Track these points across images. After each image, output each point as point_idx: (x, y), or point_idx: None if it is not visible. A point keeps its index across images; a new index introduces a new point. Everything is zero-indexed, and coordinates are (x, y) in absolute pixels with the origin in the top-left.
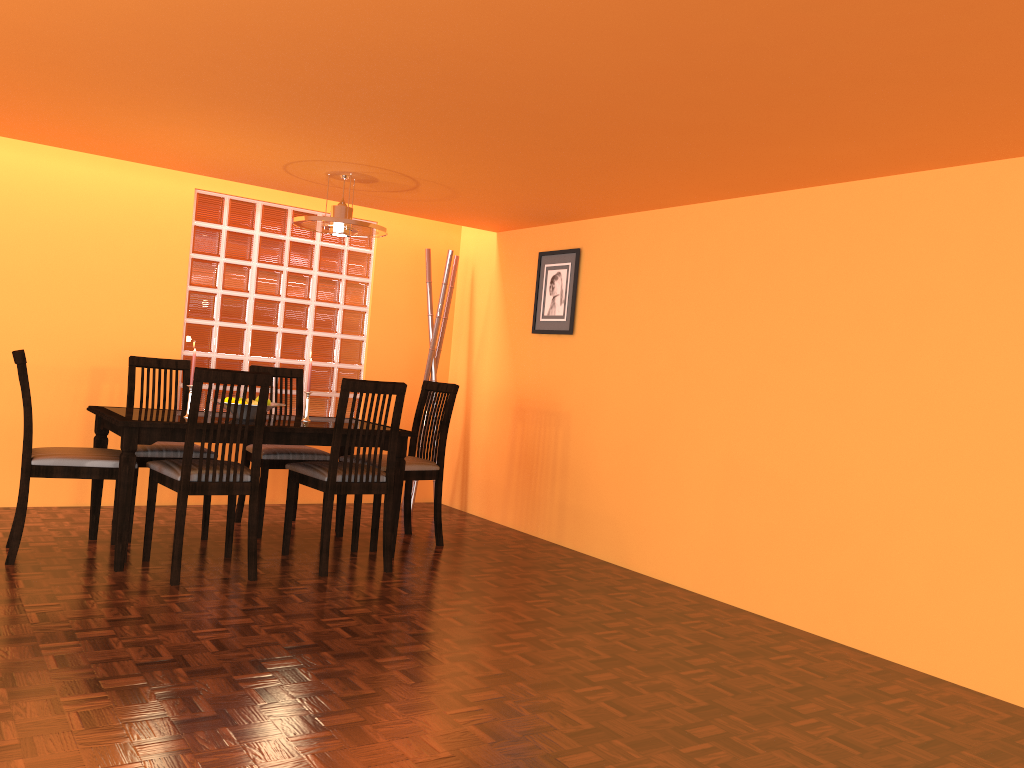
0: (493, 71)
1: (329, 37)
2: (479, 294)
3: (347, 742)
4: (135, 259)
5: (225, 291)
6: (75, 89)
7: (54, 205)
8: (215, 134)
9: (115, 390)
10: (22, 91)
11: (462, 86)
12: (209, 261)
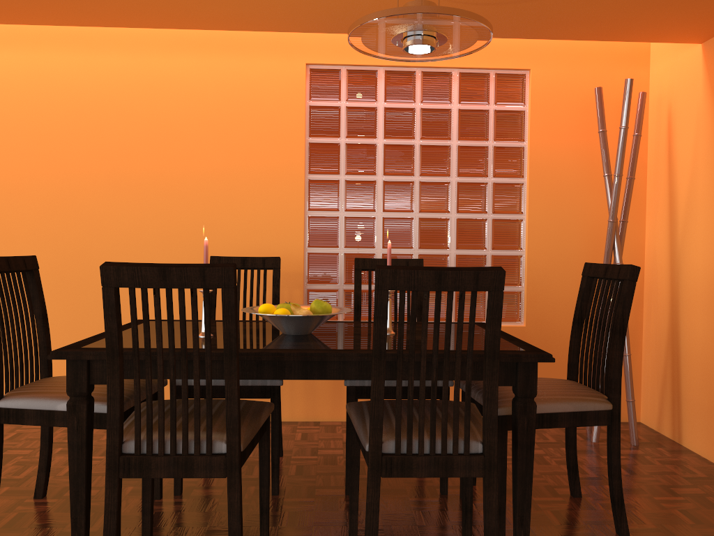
0: None
1: None
2: (680, 139)
3: None
4: (248, 151)
5: (348, 176)
6: None
7: (164, 104)
8: None
9: None
10: None
11: None
12: (328, 144)
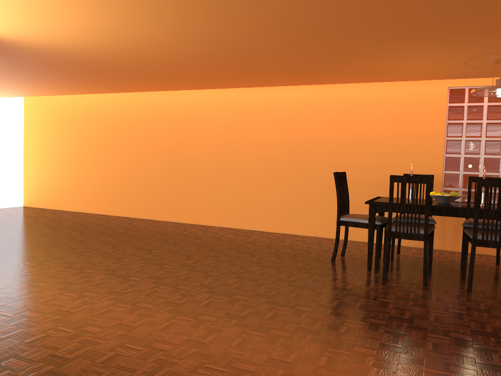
0: None
1: None
2: None
3: (349, 359)
4: (417, 127)
5: (466, 138)
6: (338, 56)
7: (380, 108)
8: (411, 58)
9: None
10: (326, 63)
11: None
12: (457, 123)
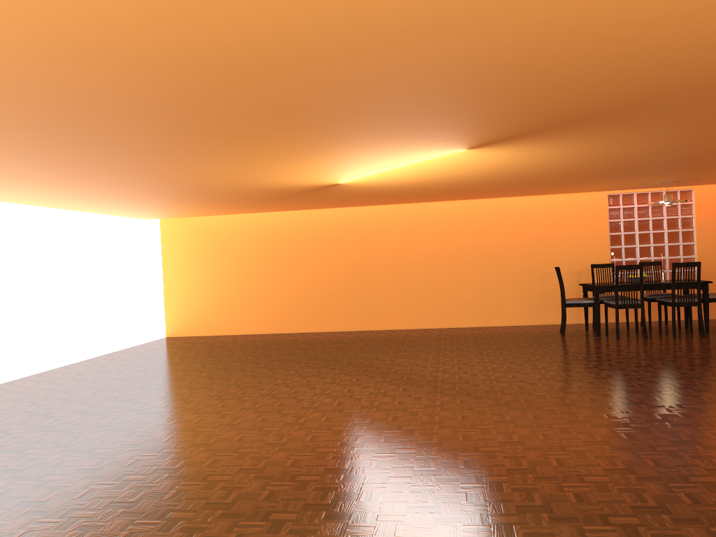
0: (697, 160)
1: (640, 166)
2: None
3: (668, 362)
4: (587, 226)
5: (624, 232)
6: (566, 184)
7: (555, 212)
8: (611, 183)
9: (586, 278)
10: (550, 187)
11: (690, 163)
12: (616, 221)
